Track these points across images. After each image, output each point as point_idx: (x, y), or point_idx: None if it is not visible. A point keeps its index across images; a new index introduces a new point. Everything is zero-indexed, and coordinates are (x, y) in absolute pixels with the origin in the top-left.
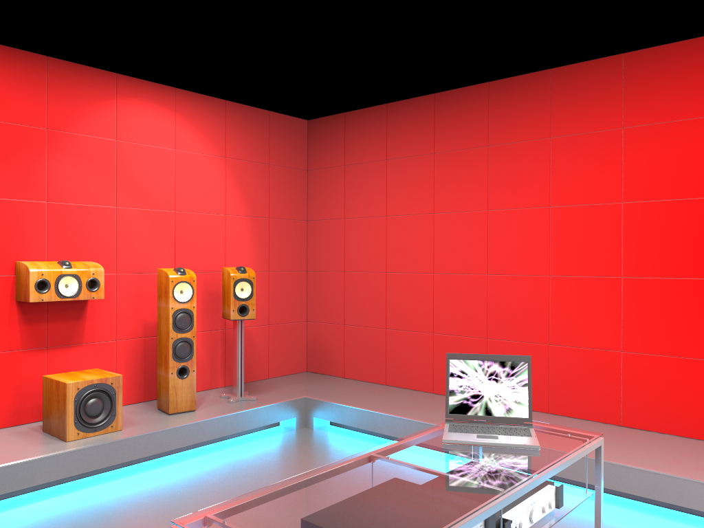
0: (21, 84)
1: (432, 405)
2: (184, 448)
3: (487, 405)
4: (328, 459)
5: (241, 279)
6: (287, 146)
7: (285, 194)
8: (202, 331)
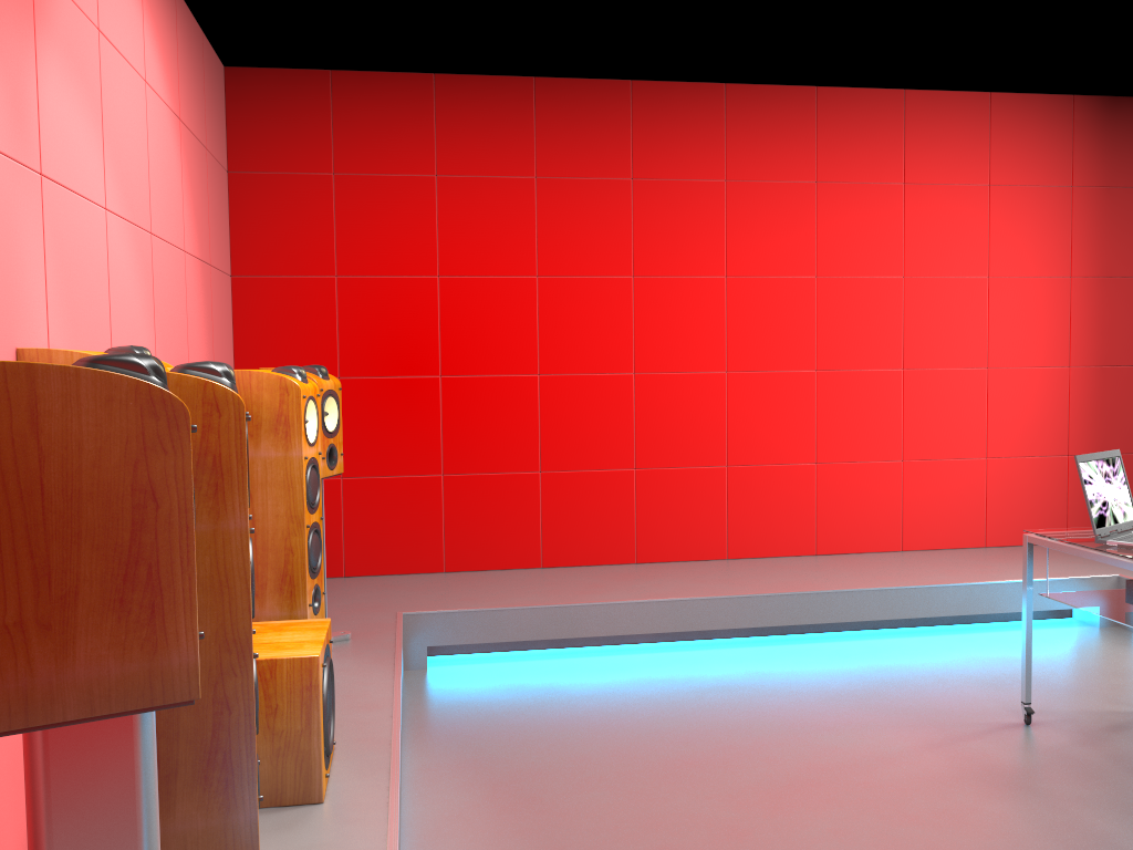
0: None
1: (597, 580)
2: None
3: (1112, 512)
4: (581, 694)
5: (328, 392)
6: (215, 114)
7: (218, 218)
8: None
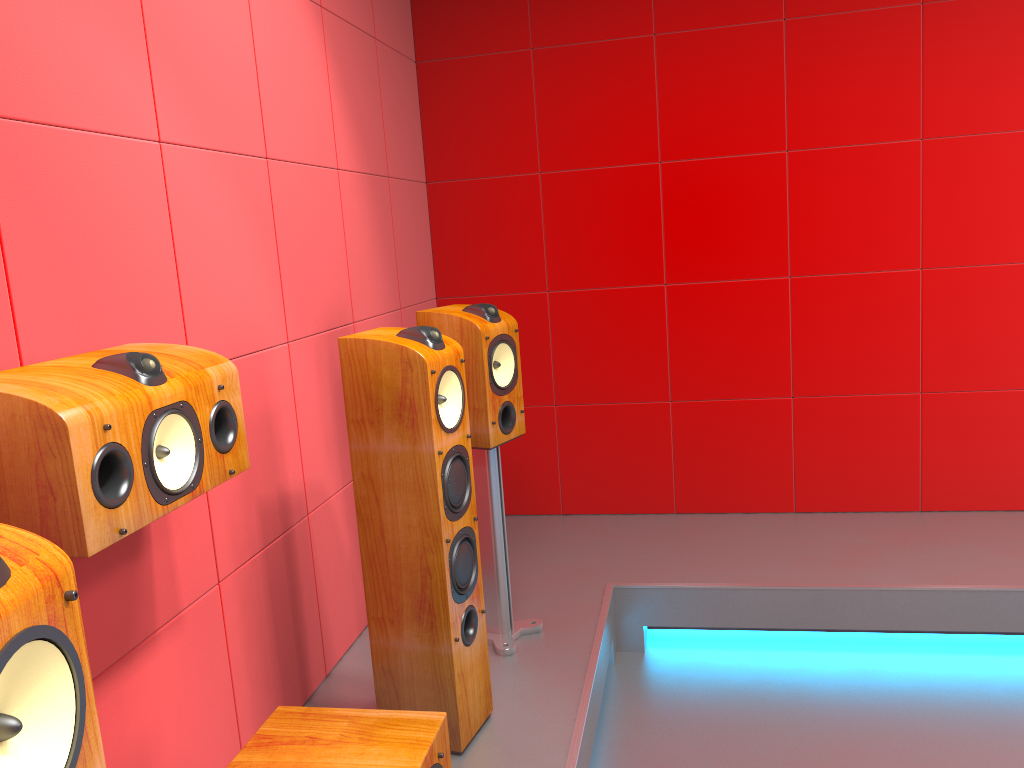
0: None
1: (867, 541)
2: None
3: None
4: (839, 728)
5: (498, 338)
6: None
7: (400, 119)
8: (342, 488)
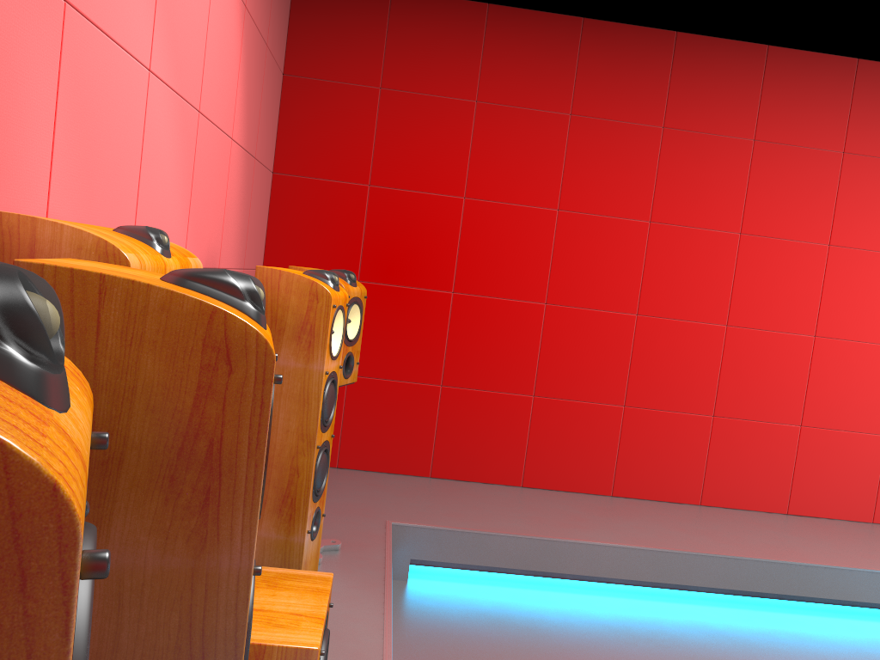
0: None
1: (578, 511)
2: None
3: None
4: (564, 643)
5: (354, 299)
6: (279, 15)
7: (268, 115)
8: None
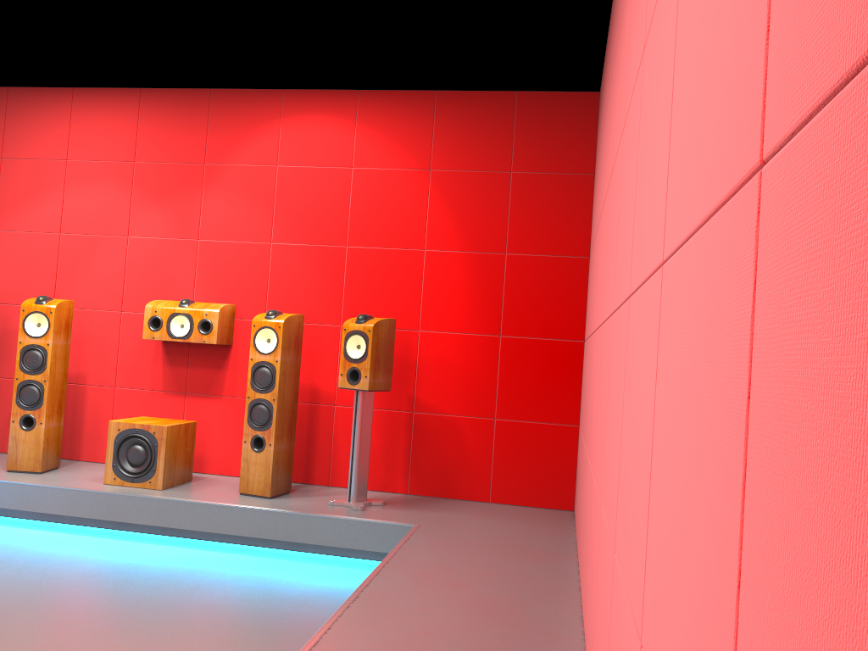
0: (185, 122)
1: (485, 592)
2: (241, 541)
3: None
4: (273, 609)
5: (355, 331)
6: (550, 139)
7: (542, 216)
8: (376, 408)
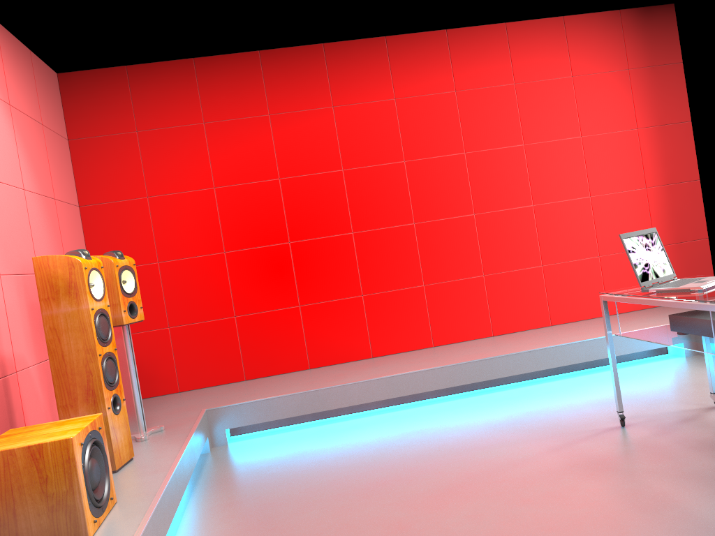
0: None
1: (343, 371)
2: None
3: (654, 270)
4: (324, 447)
5: (124, 267)
6: (50, 103)
7: (60, 169)
8: (37, 364)
